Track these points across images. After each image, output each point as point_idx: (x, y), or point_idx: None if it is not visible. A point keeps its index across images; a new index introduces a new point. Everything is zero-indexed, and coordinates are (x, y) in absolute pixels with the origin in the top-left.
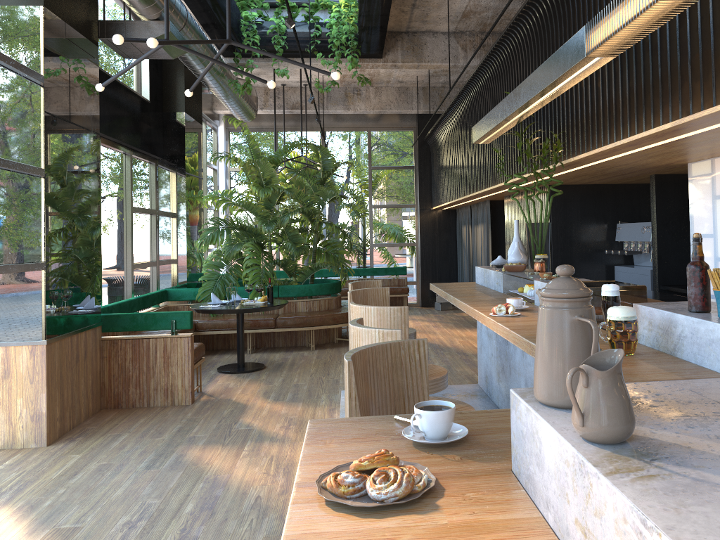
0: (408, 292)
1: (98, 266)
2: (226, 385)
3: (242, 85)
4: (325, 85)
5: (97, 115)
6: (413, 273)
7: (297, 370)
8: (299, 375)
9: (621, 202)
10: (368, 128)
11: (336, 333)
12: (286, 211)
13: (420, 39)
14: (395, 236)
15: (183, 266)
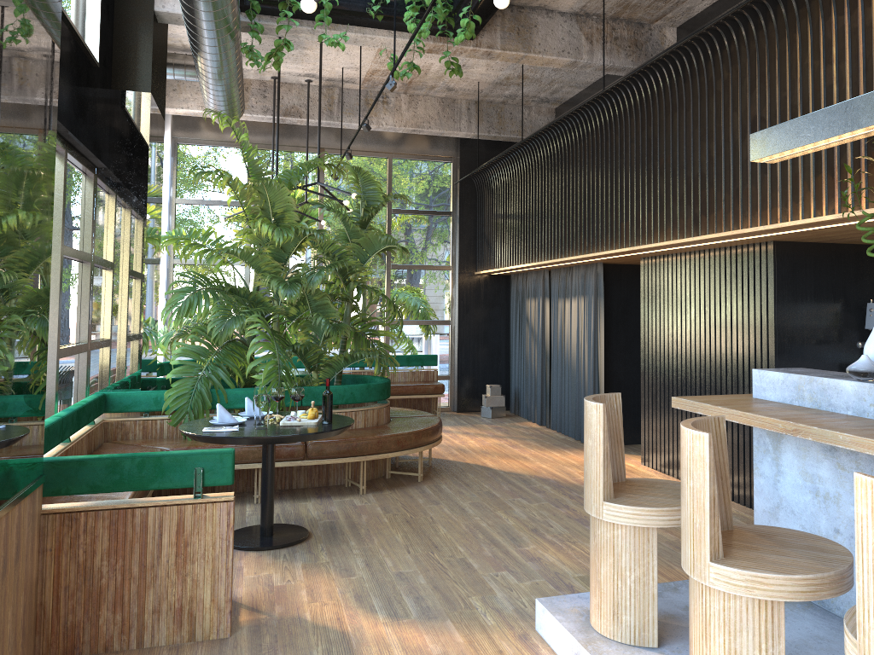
0: (444, 391)
1: (43, 358)
2: (268, 581)
3: (268, 53)
4: (338, 84)
5: (57, 50)
6: (445, 363)
7: (373, 540)
8: (385, 550)
9: (866, 271)
10: (389, 153)
11: (389, 463)
12: (315, 266)
13: (528, 17)
14: (421, 310)
15: (136, 352)
